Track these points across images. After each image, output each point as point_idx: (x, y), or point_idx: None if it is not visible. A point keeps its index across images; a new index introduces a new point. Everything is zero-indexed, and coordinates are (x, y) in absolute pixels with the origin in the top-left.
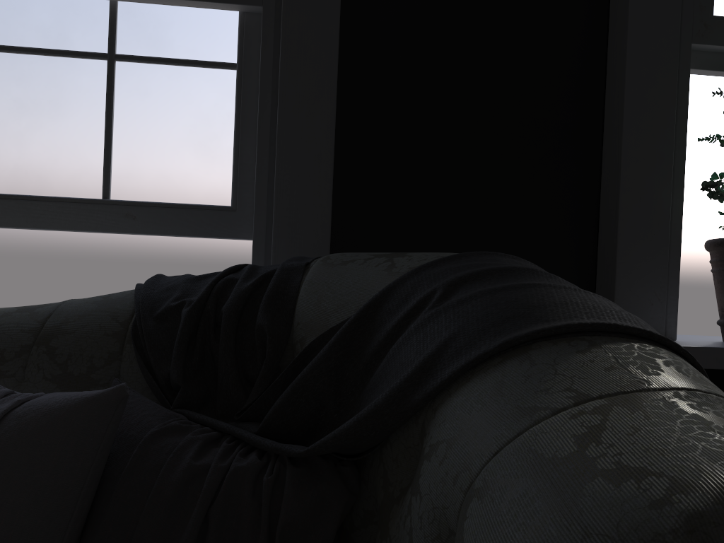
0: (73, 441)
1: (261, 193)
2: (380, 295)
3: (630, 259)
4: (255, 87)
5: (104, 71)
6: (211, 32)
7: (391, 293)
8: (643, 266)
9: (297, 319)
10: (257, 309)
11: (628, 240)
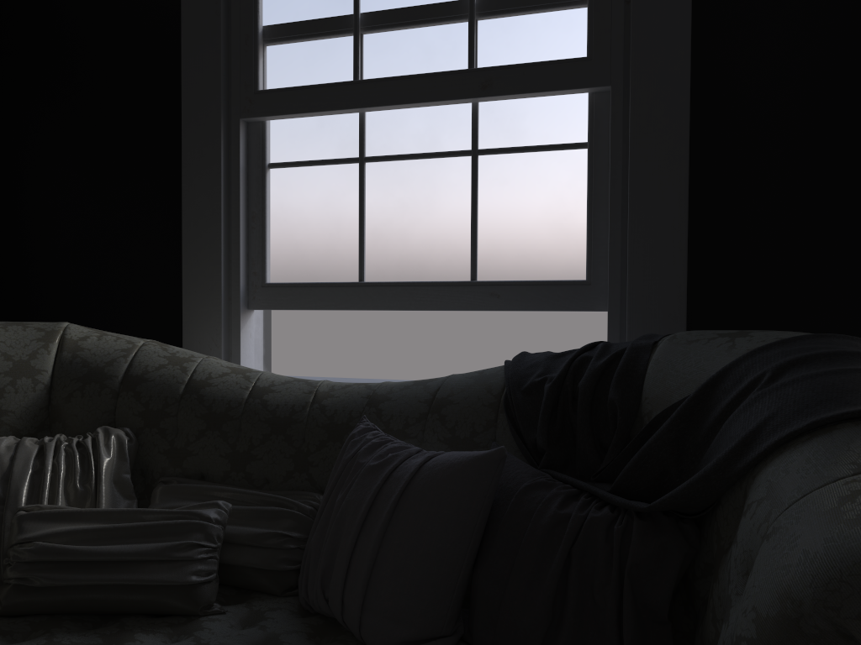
0: (468, 488)
1: (614, 266)
2: (717, 375)
3: None
4: (606, 163)
5: (468, 166)
6: (562, 115)
7: (726, 373)
8: None
9: (644, 395)
10: (609, 384)
11: None
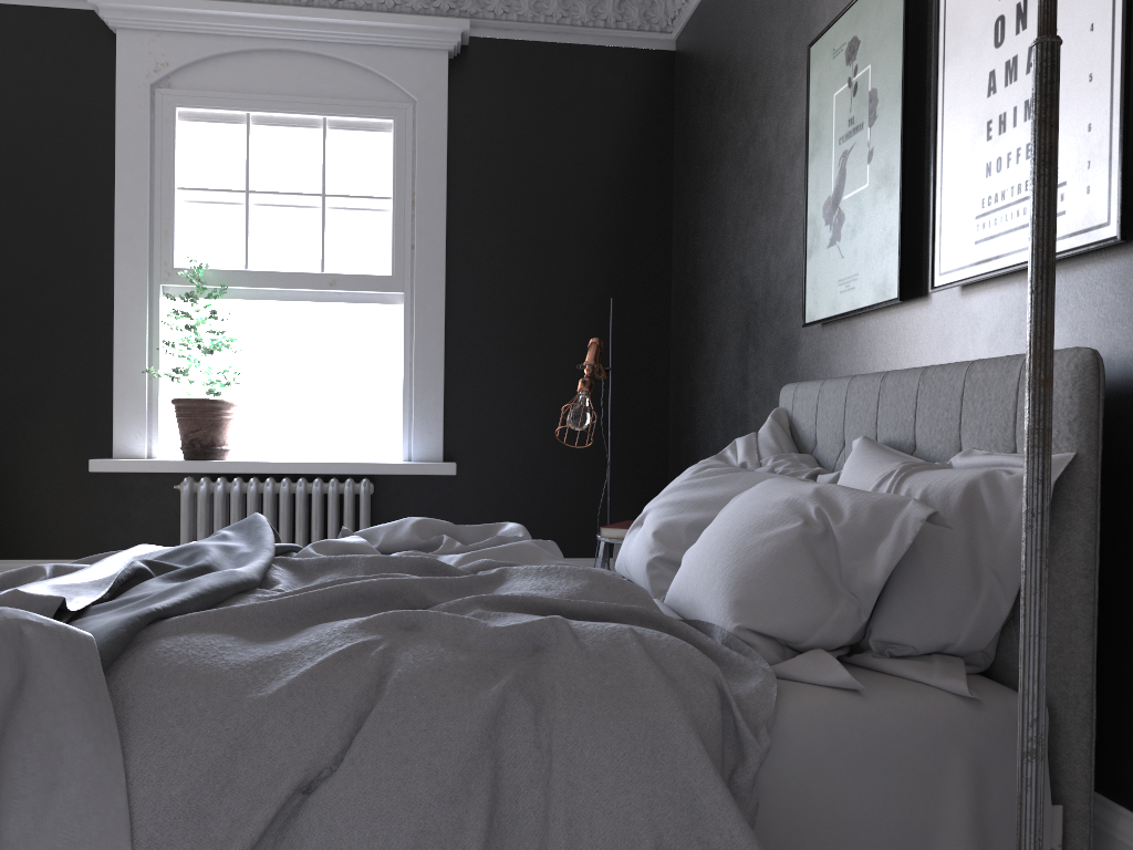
0: None
1: None
2: None
3: (122, 412)
4: None
5: None
6: None
7: None
8: (130, 416)
9: None
10: None
11: (120, 401)
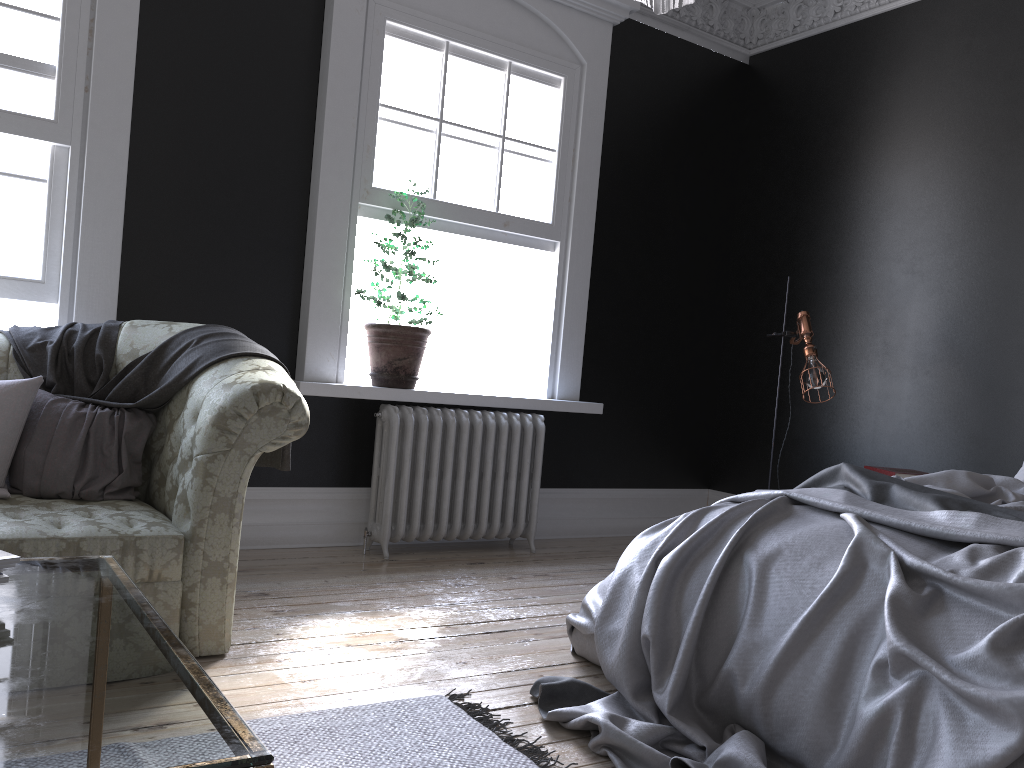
0: (21, 399)
1: (66, 273)
2: (167, 341)
3: (316, 332)
4: (62, 198)
5: None
6: (28, 155)
7: (172, 340)
8: (324, 337)
9: (119, 353)
10: (93, 347)
11: (315, 321)
